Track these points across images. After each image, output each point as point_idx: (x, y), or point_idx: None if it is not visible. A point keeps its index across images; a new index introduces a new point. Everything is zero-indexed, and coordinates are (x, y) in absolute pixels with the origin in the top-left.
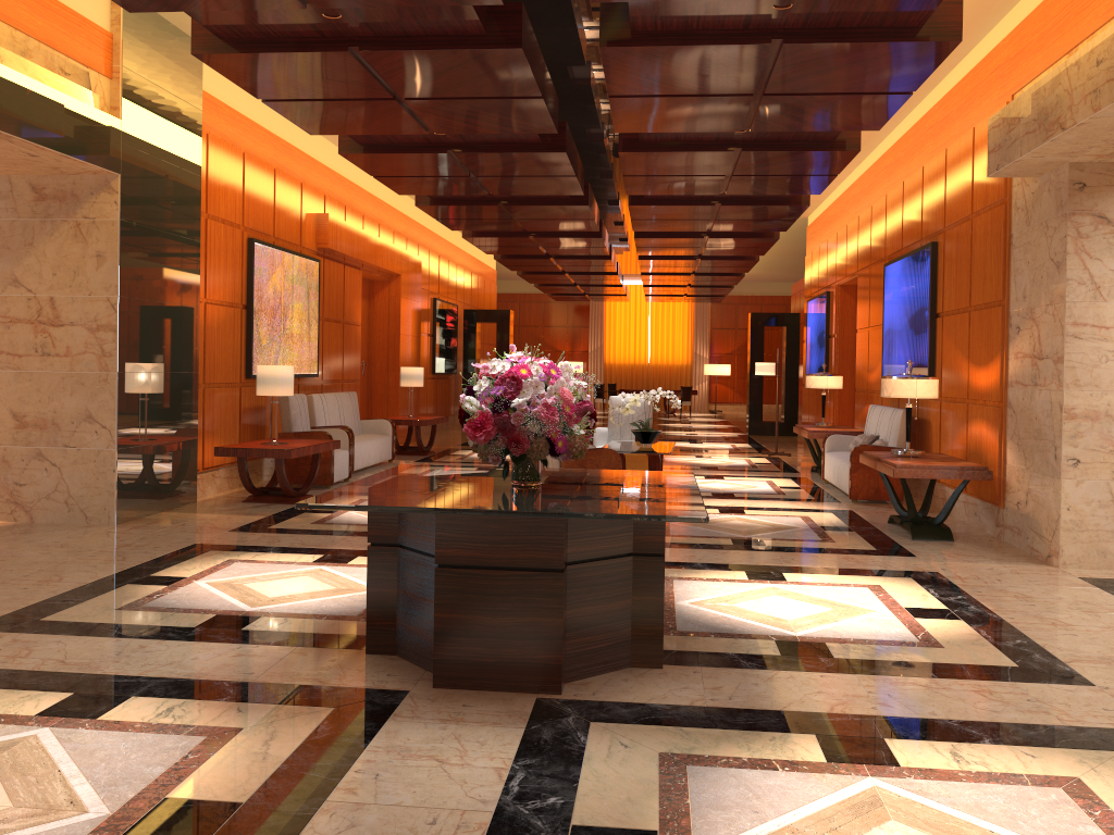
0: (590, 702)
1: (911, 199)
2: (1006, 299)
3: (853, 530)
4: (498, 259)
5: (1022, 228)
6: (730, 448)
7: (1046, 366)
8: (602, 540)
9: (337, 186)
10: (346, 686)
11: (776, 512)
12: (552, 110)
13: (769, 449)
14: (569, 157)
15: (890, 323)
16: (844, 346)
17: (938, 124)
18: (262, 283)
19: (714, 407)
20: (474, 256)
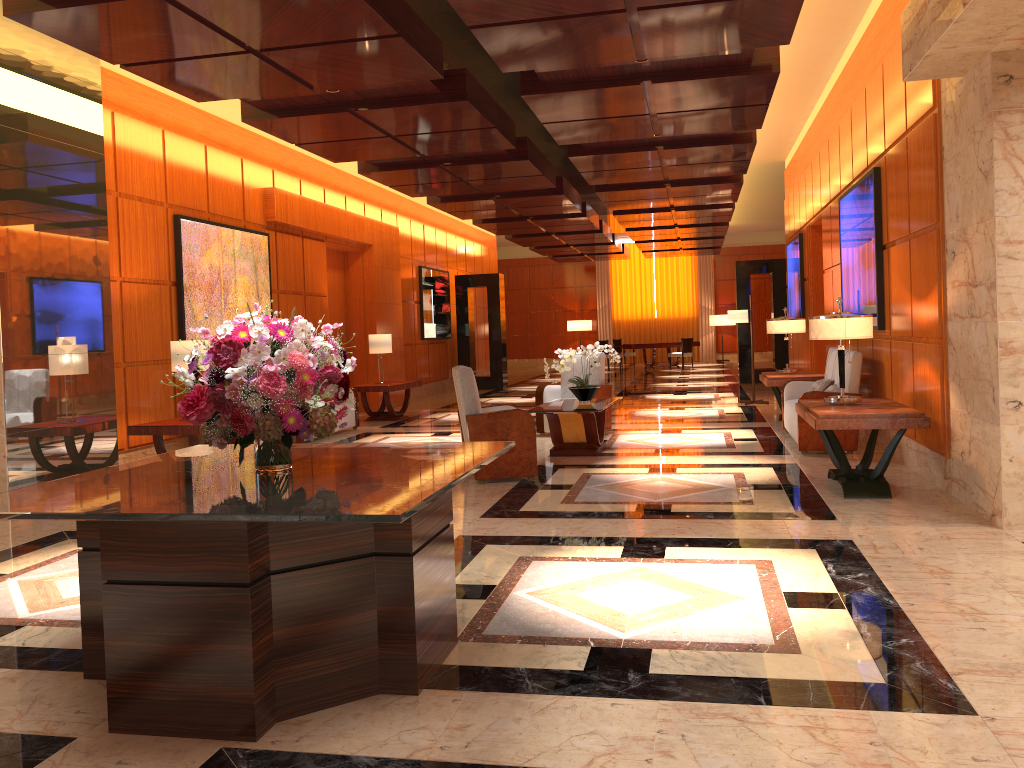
0: (281, 755)
1: (857, 125)
2: (941, 221)
3: (783, 487)
4: (477, 224)
5: (951, 139)
6: (711, 398)
7: (980, 295)
8: (325, 540)
9: (289, 160)
10: (9, 731)
11: (710, 469)
12: (426, 52)
13: (751, 397)
14: (476, 106)
15: (846, 260)
16: (818, 288)
17: (876, 39)
18: (194, 259)
19: (722, 356)
20: (468, 223)
